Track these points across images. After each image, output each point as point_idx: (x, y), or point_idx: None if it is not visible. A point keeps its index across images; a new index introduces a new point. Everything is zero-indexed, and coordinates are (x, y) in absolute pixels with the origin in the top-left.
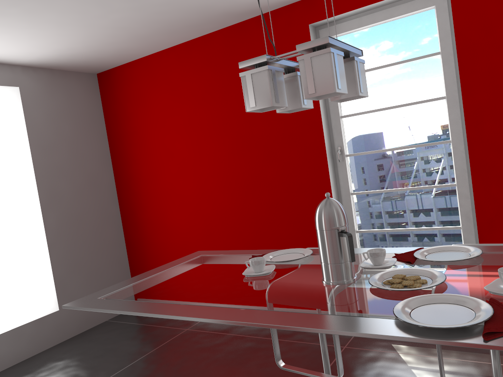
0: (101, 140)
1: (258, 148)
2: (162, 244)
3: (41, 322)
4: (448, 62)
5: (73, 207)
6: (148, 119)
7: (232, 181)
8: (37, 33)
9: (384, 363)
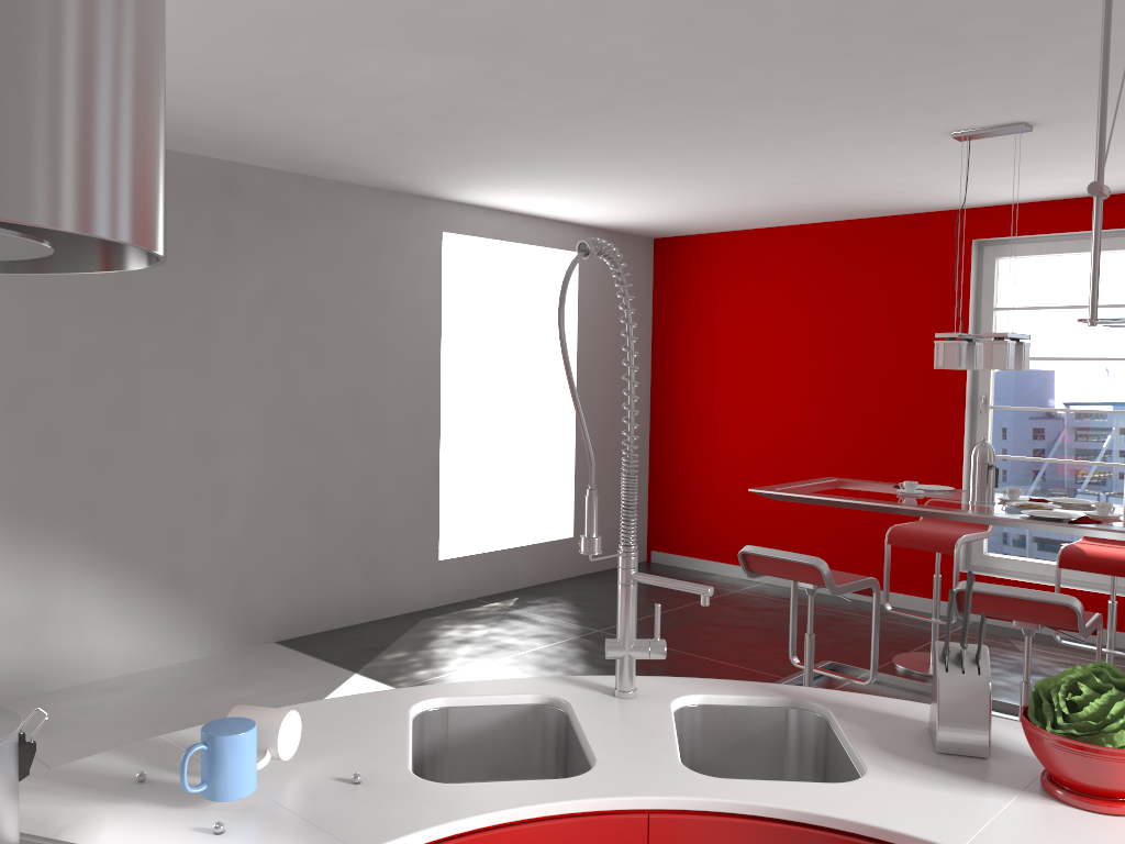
0: (645, 328)
1: (874, 377)
2: (707, 481)
3: (556, 546)
4: None
5: (605, 411)
6: (720, 312)
7: (827, 414)
8: (645, 208)
9: (996, 649)
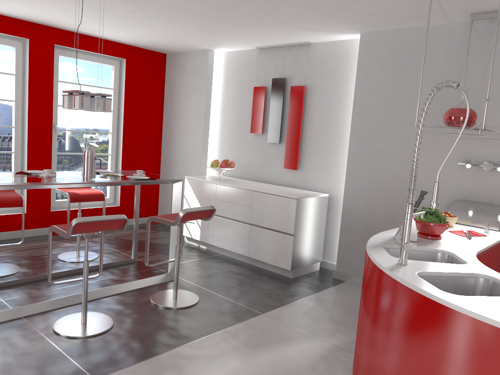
0: None
1: None
2: None
3: None
4: (18, 81)
5: None
6: None
7: None
8: None
9: None
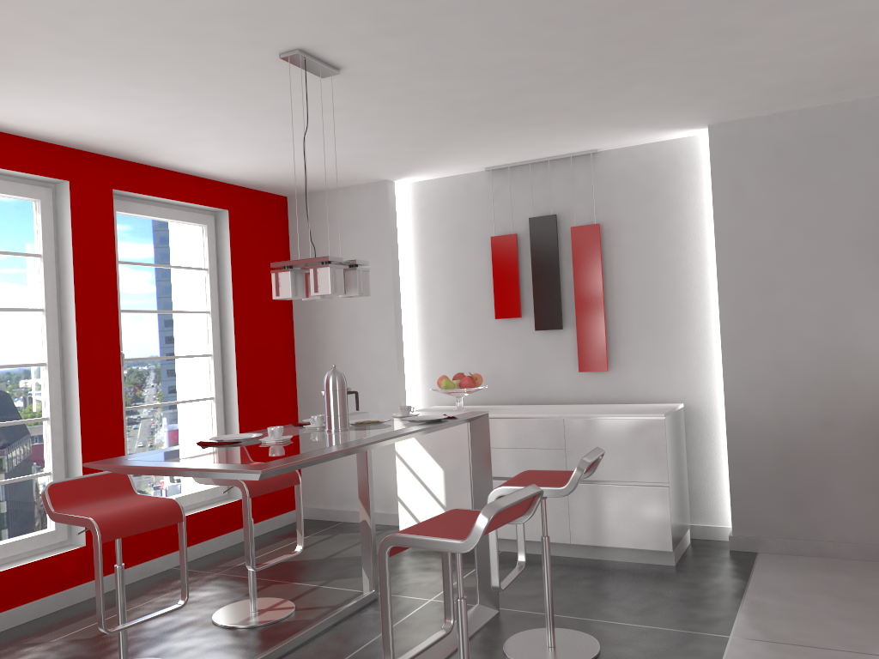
0: None
1: None
2: None
3: None
4: (50, 269)
5: None
6: None
7: None
8: None
9: (64, 649)
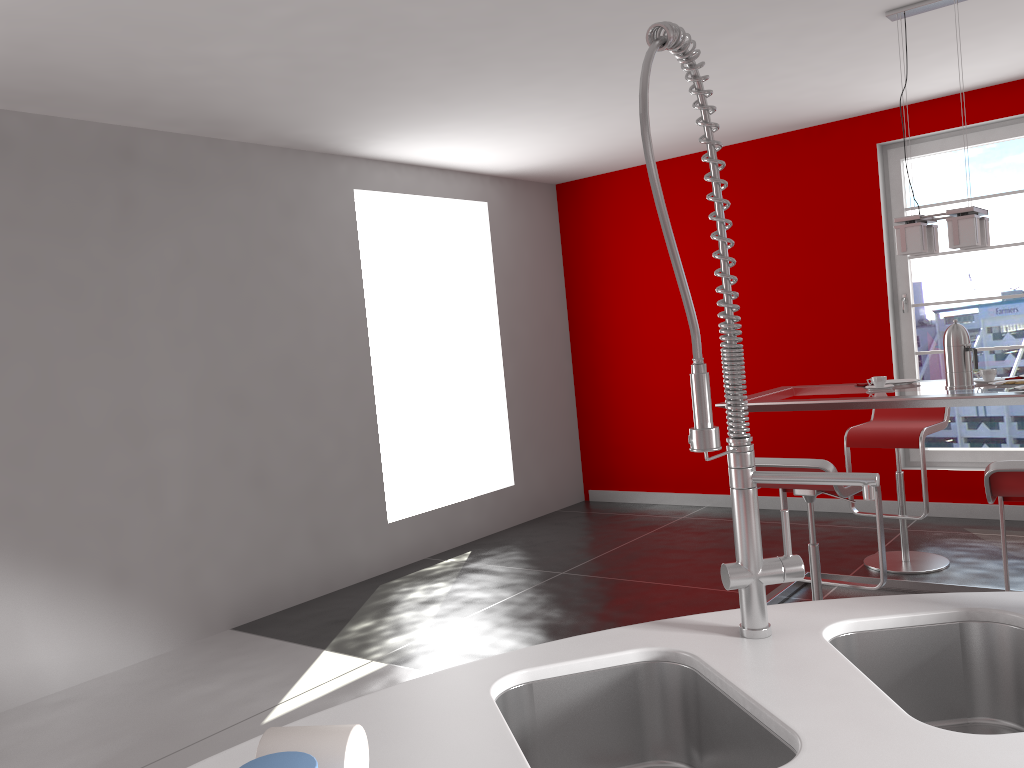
0: (557, 273)
1: (793, 291)
2: (636, 414)
3: (499, 496)
4: None
5: (530, 358)
6: (630, 248)
7: (750, 333)
8: (553, 146)
9: (956, 539)
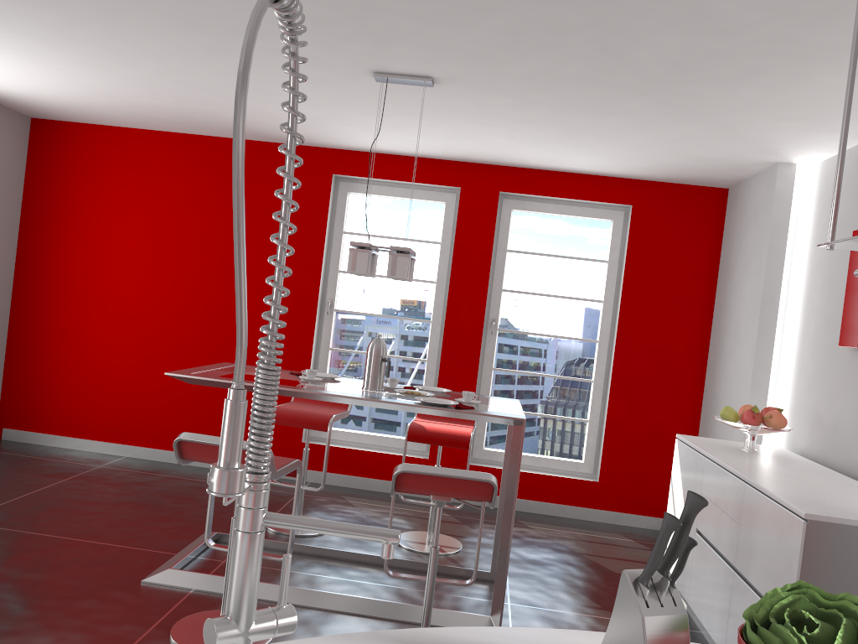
0: (15, 205)
1: None
2: (72, 360)
3: None
4: (444, 253)
5: None
6: (99, 201)
7: (199, 305)
8: (40, 79)
9: (337, 505)
